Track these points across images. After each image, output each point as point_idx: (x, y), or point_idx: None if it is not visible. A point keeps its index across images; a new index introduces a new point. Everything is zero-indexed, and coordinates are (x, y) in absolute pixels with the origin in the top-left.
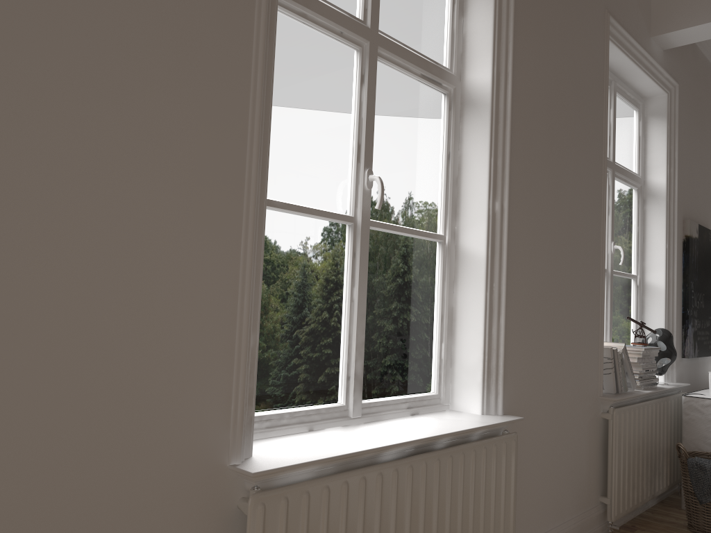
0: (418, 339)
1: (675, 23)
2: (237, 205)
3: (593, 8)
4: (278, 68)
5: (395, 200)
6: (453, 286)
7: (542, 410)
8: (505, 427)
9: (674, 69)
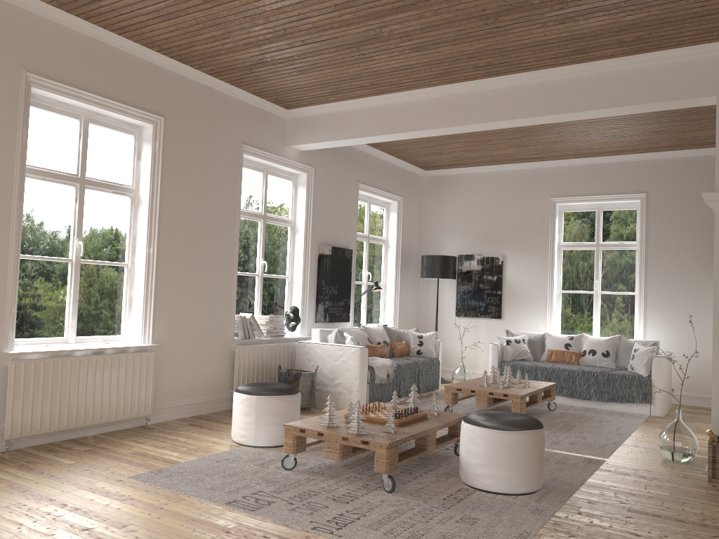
0: (111, 311)
1: (295, 141)
2: (6, 263)
3: (228, 143)
4: (31, 202)
5: (97, 249)
6: (133, 287)
7: (182, 344)
8: (155, 350)
9: (311, 159)
